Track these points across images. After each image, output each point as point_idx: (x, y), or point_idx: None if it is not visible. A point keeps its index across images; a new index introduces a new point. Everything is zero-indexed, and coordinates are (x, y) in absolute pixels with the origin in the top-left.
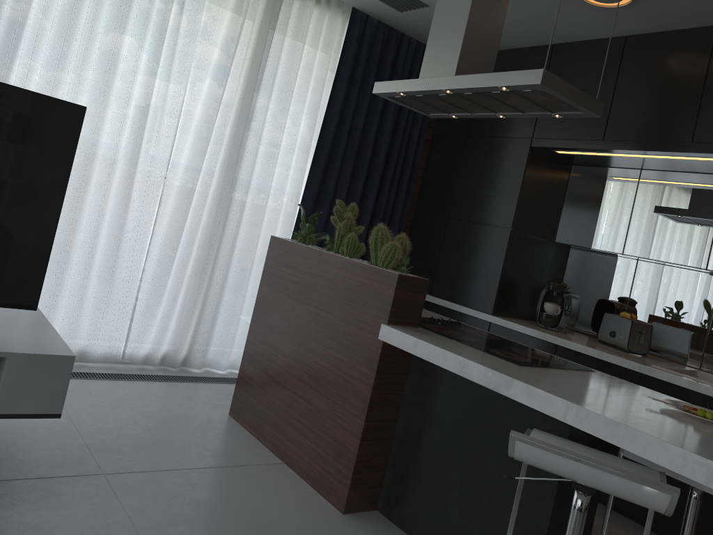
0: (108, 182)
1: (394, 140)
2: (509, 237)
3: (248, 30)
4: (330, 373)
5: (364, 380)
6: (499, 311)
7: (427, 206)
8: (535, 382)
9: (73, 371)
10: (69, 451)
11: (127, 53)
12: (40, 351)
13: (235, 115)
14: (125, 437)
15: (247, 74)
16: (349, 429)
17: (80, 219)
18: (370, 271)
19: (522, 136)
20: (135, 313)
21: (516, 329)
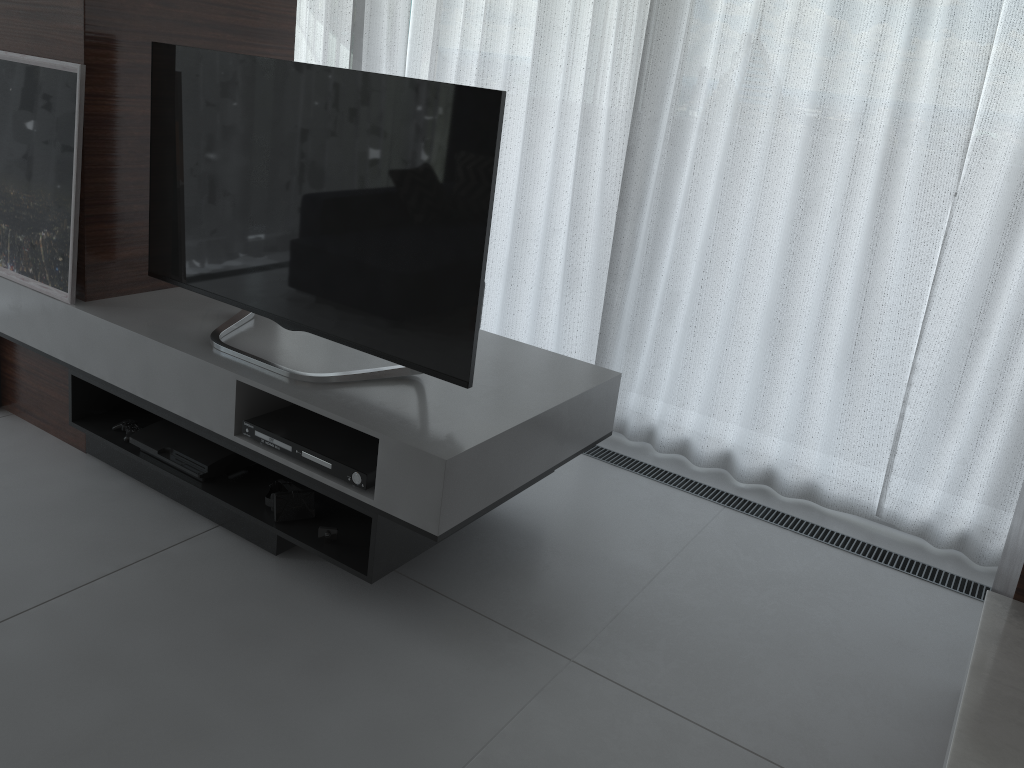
0: (844, 209)
1: None
2: None
3: None
4: None
5: None
6: None
7: None
8: None
9: (780, 510)
10: (584, 608)
11: None
12: (418, 441)
13: None
14: (691, 629)
15: None
16: None
17: (800, 271)
18: None
19: None
20: (900, 441)
21: None
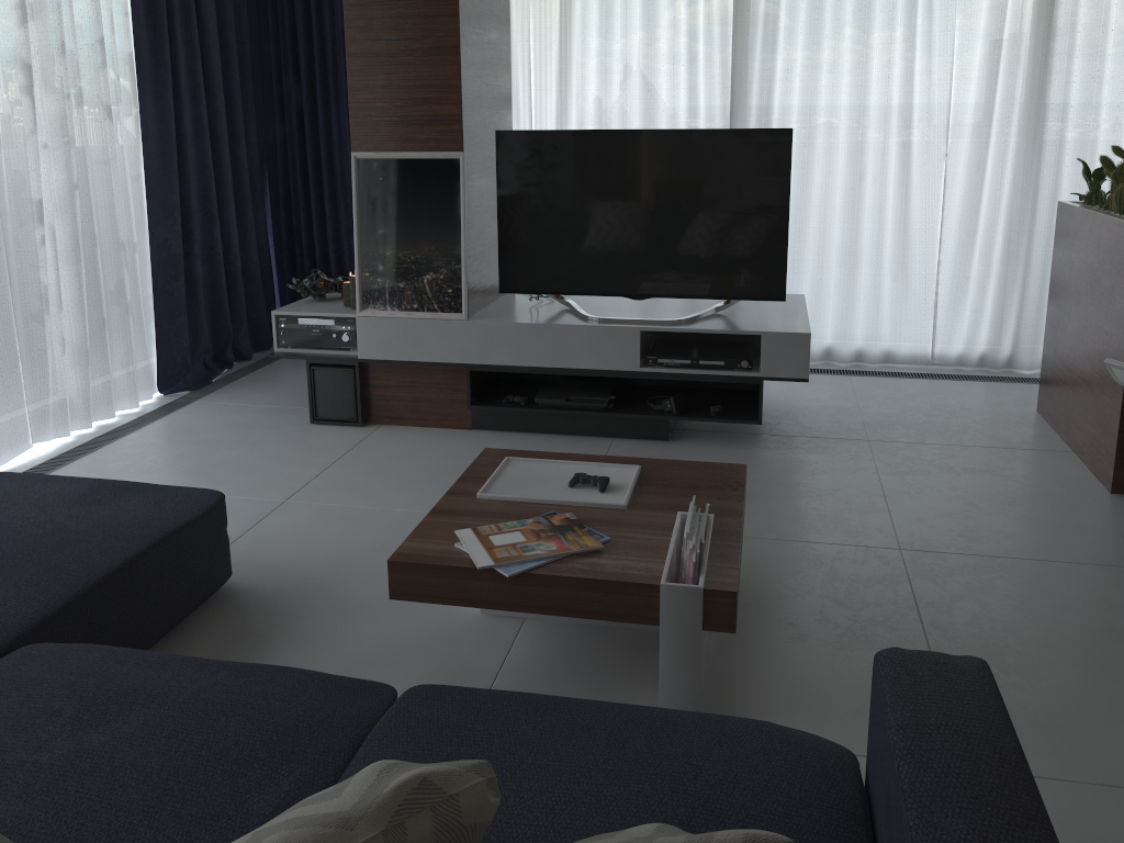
0: (882, 175)
1: None
2: None
3: None
4: (1099, 349)
5: (1121, 351)
6: None
7: None
8: None
9: (877, 371)
10: (845, 424)
11: (879, 30)
12: (784, 330)
13: (1027, 57)
14: (902, 419)
15: None
16: (1113, 405)
17: (860, 218)
18: (1123, 228)
19: None
20: (937, 309)
21: None
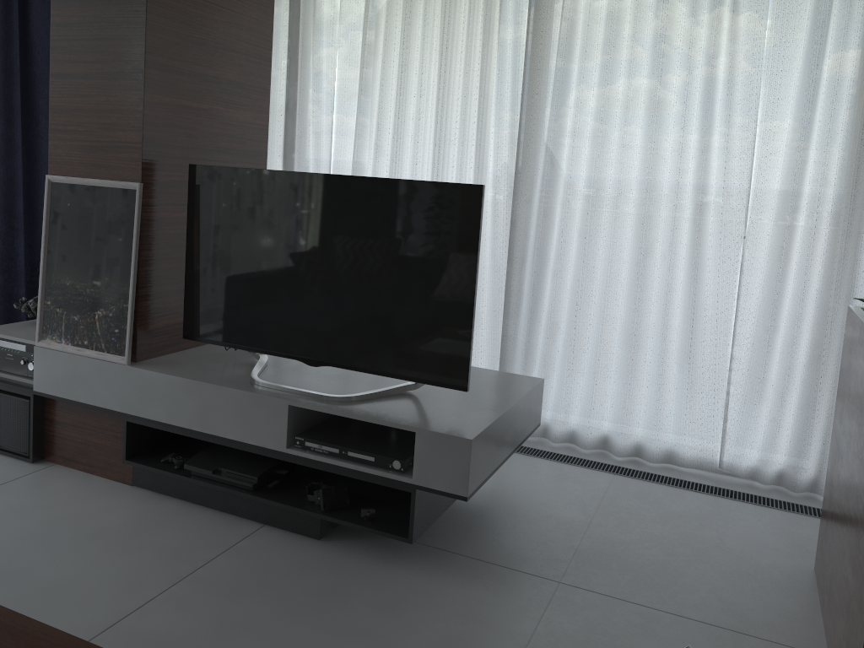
0: (671, 252)
1: None
2: None
3: (845, 7)
4: (856, 527)
5: None
6: None
7: None
8: None
9: (652, 472)
10: (552, 549)
11: (676, 96)
12: (445, 430)
13: (845, 134)
14: (629, 553)
15: (856, 70)
16: (859, 625)
17: (645, 298)
18: None
19: None
20: (728, 411)
21: None
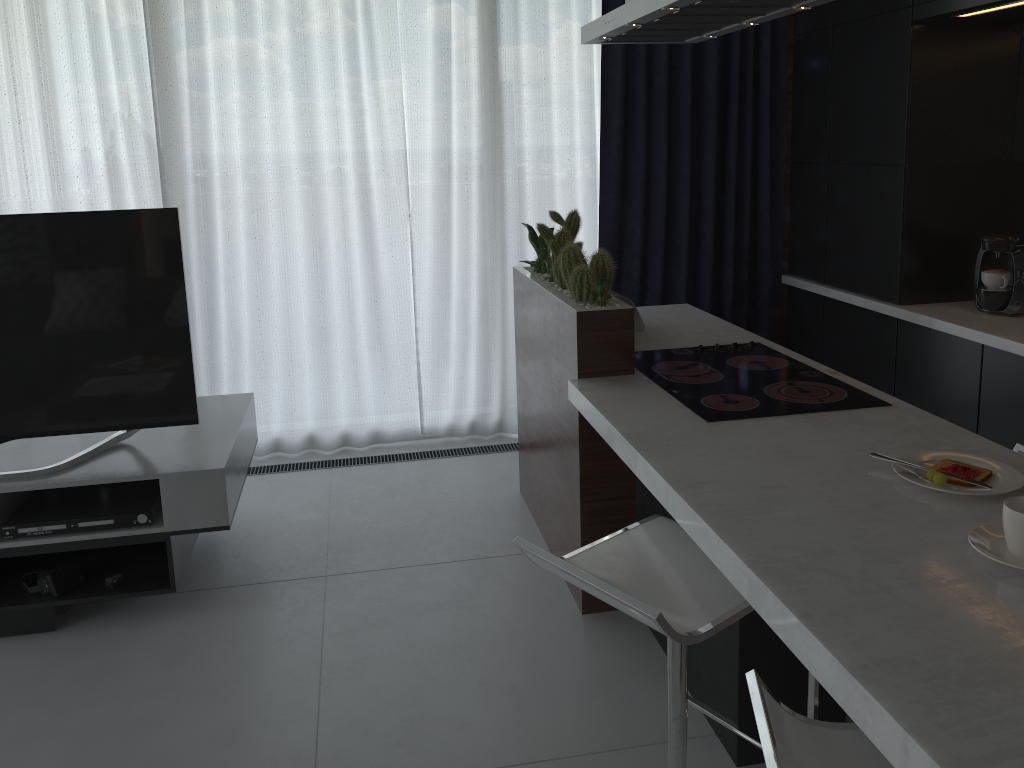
0: (345, 240)
1: (730, 64)
2: (903, 178)
3: None
4: (558, 442)
5: (574, 451)
6: (912, 297)
7: (804, 150)
8: (672, 452)
9: (365, 456)
10: (306, 551)
11: (323, 82)
12: (191, 468)
13: (479, 110)
14: (375, 531)
15: (479, 51)
16: (574, 512)
17: (327, 289)
18: (562, 309)
19: (899, 6)
20: (422, 380)
21: (926, 325)
